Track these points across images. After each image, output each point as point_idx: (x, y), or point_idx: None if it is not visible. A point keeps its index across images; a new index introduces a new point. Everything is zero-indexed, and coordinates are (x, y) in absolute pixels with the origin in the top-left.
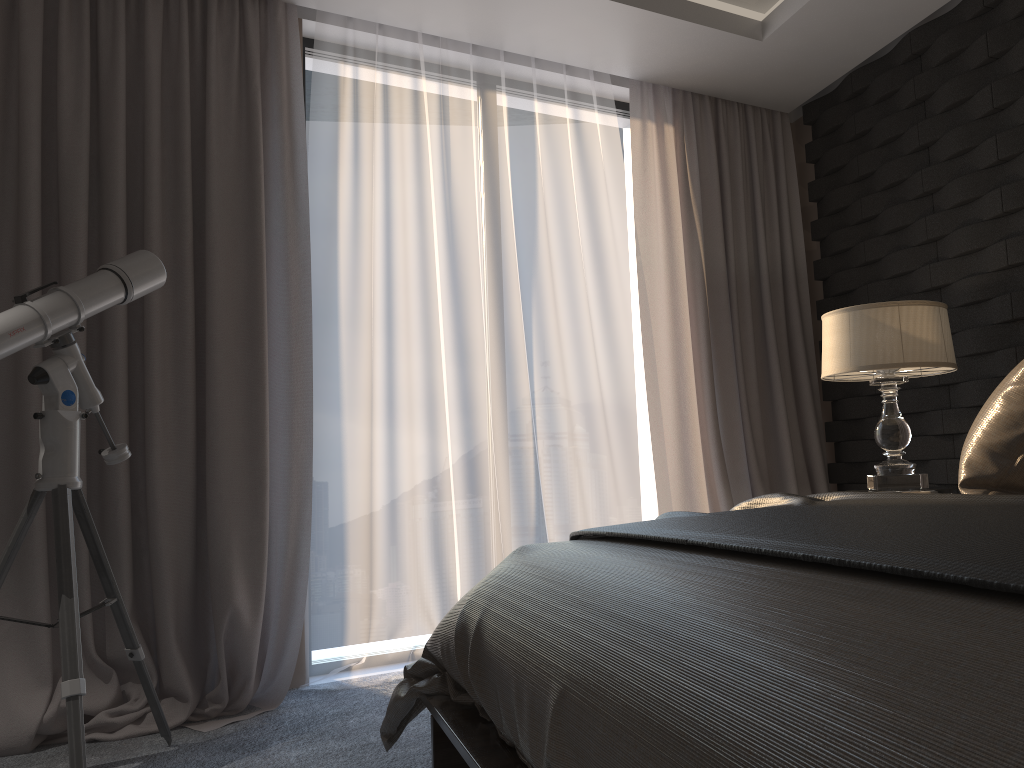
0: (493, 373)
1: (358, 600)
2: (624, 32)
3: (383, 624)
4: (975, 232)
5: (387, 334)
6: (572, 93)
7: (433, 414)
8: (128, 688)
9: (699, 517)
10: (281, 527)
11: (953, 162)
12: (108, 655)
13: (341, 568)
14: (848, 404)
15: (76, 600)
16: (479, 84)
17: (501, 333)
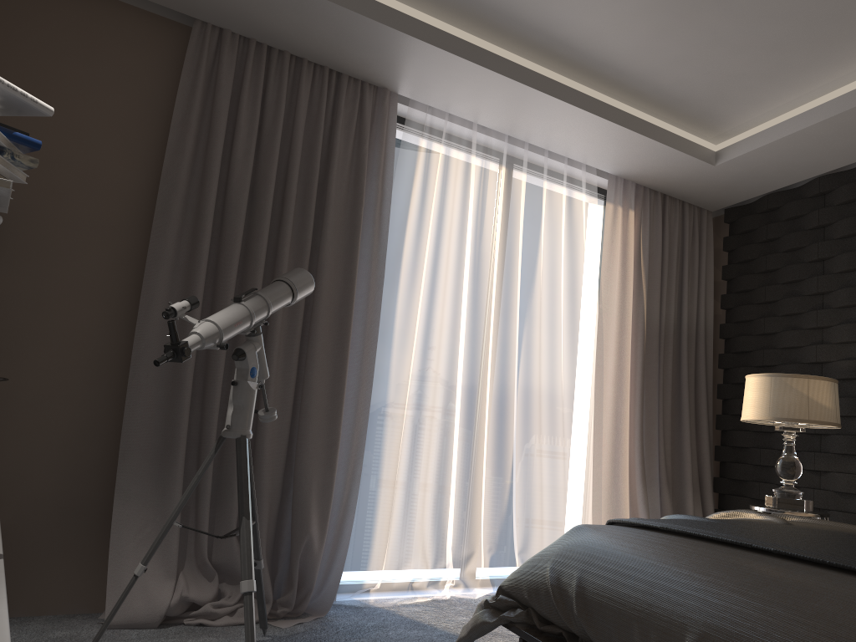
0: (490, 378)
1: (381, 539)
2: (621, 145)
3: (392, 560)
4: (855, 329)
5: (424, 341)
6: (569, 178)
7: (449, 405)
8: (223, 587)
9: (723, 524)
10: (341, 478)
11: (843, 275)
12: (213, 560)
13: (372, 513)
14: (737, 435)
15: (251, 521)
16: (508, 164)
17: (500, 349)
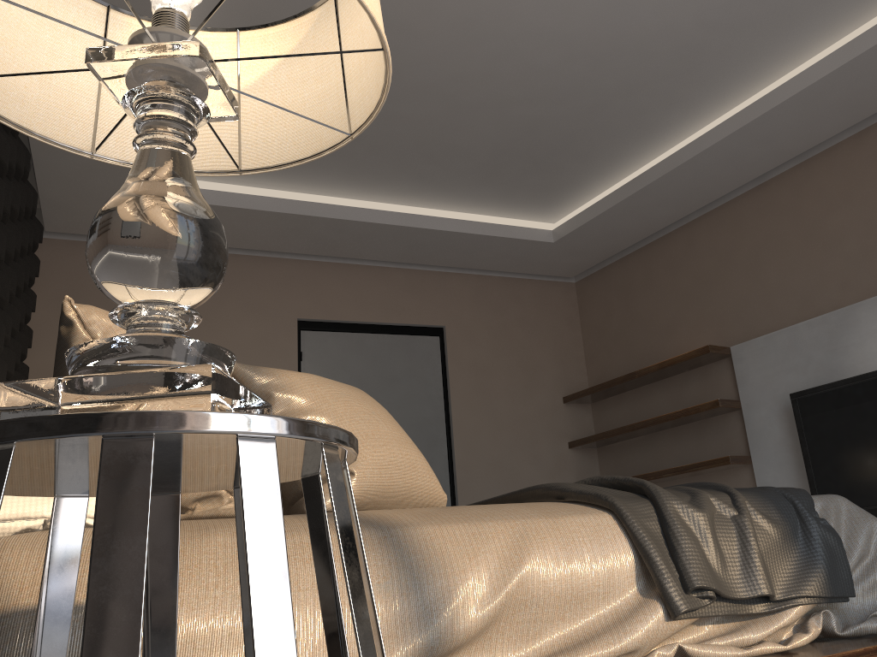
0: None
1: None
2: None
3: None
4: None
5: None
6: None
7: None
8: None
9: None
10: None
11: None
12: None
13: None
14: None
15: None
16: None
17: None
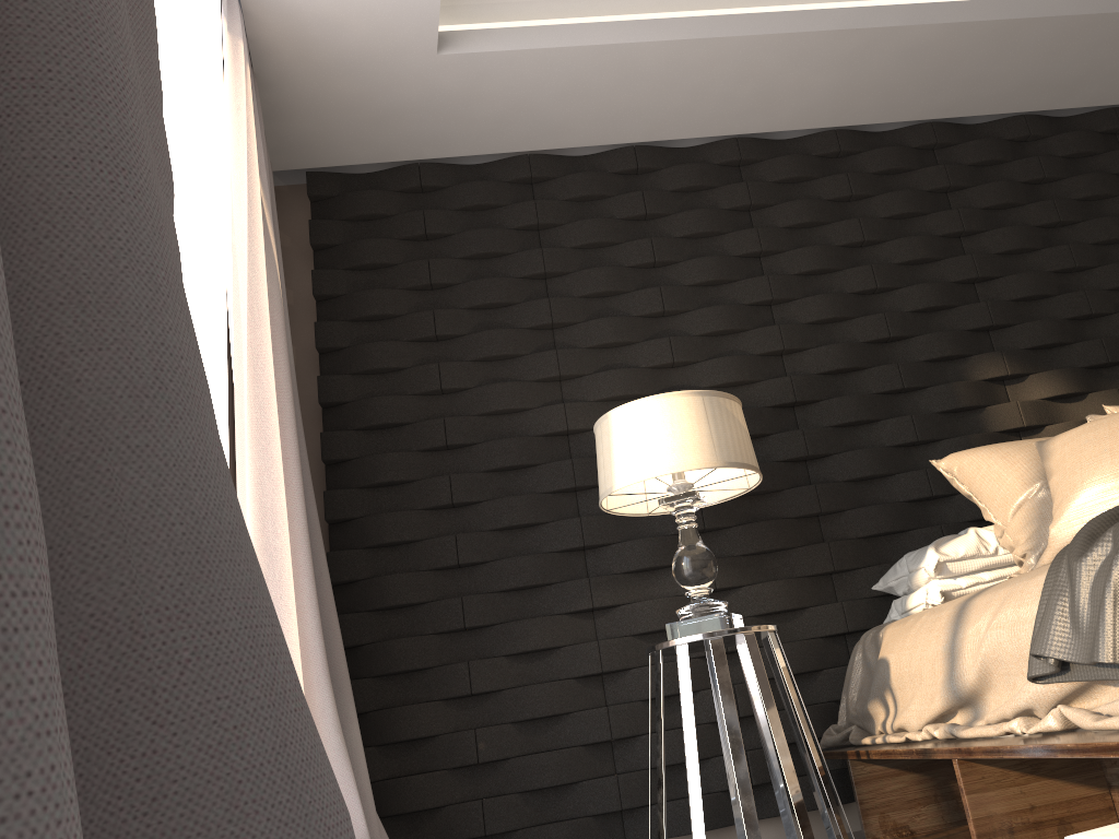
0: None
1: None
2: None
3: None
4: (635, 377)
5: None
6: None
7: None
8: None
9: None
10: None
11: (590, 301)
12: None
13: None
14: (396, 583)
15: None
16: None
17: None
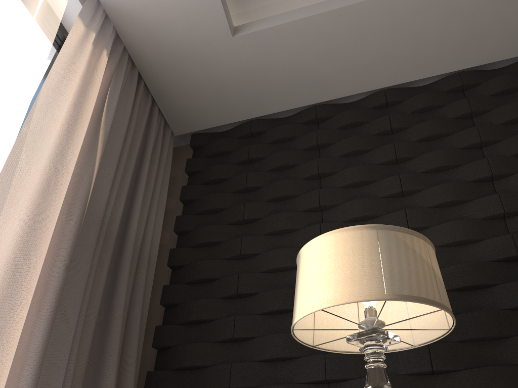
0: None
1: None
2: None
3: None
4: None
5: None
6: None
7: None
8: None
9: None
10: None
11: (349, 190)
12: None
13: None
14: None
15: None
16: None
17: None
